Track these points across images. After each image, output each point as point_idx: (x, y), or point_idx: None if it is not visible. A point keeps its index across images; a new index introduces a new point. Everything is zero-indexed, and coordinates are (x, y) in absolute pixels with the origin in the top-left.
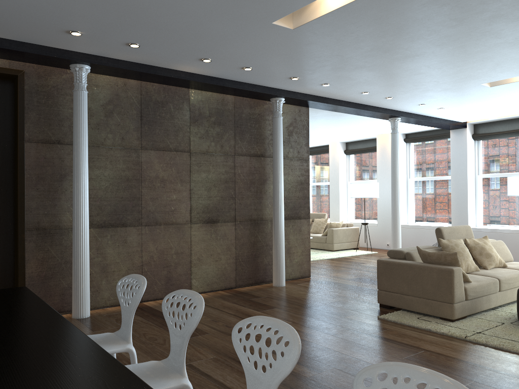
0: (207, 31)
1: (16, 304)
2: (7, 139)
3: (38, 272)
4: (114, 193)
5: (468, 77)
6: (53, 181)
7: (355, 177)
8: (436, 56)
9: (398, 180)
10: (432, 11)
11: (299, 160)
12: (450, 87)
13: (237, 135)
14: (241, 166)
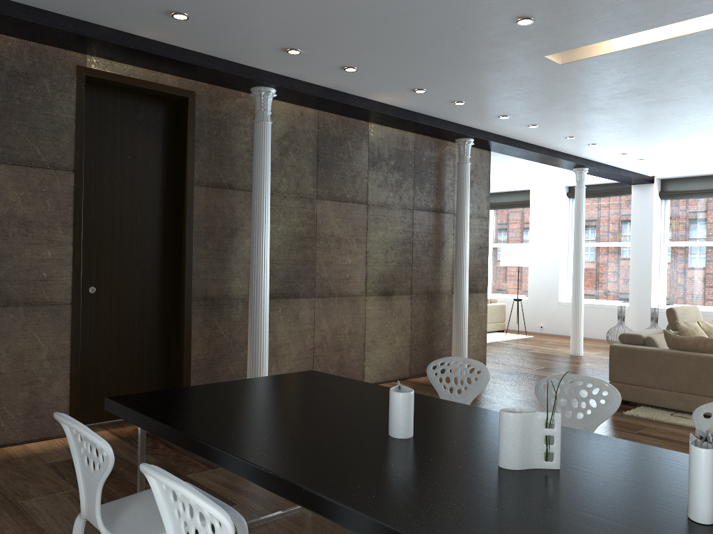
0: (457, 60)
1: (365, 390)
2: (166, 179)
3: (205, 355)
4: (287, 254)
5: (707, 127)
6: (223, 237)
7: (496, 239)
8: (693, 103)
9: (583, 247)
10: None
11: (479, 218)
12: (675, 137)
13: (417, 184)
14: (419, 223)
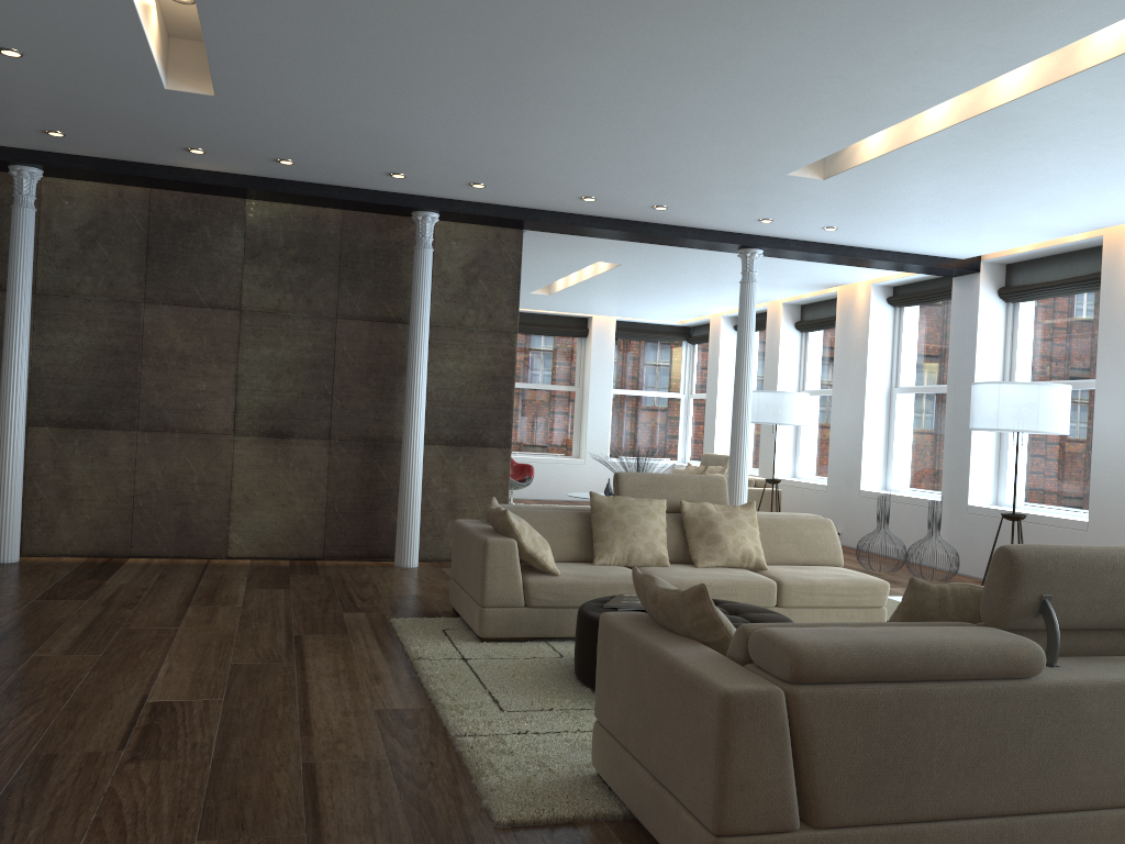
0: (107, 107)
1: None
2: None
3: None
4: (91, 373)
5: (721, 161)
6: None
7: (813, 382)
8: (557, 126)
9: (746, 384)
10: (359, 52)
11: (491, 333)
12: (738, 183)
13: (346, 282)
14: (349, 338)
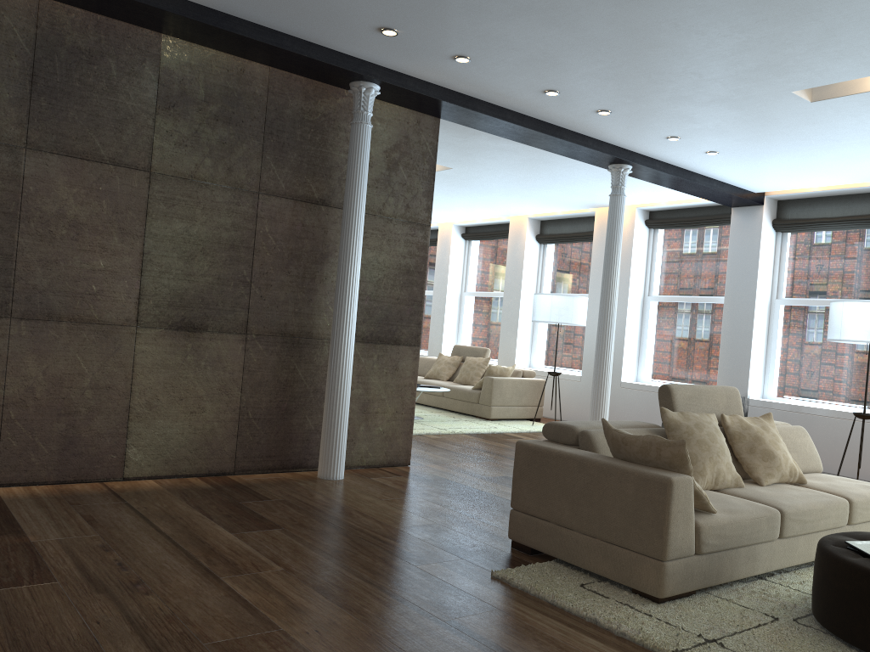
0: None
1: None
2: None
3: None
4: None
5: (764, 67)
6: None
7: (552, 287)
8: None
9: (615, 290)
10: None
11: (408, 224)
12: (728, 95)
13: (270, 153)
14: (271, 218)
